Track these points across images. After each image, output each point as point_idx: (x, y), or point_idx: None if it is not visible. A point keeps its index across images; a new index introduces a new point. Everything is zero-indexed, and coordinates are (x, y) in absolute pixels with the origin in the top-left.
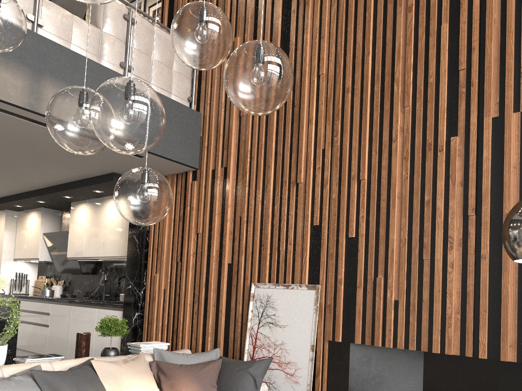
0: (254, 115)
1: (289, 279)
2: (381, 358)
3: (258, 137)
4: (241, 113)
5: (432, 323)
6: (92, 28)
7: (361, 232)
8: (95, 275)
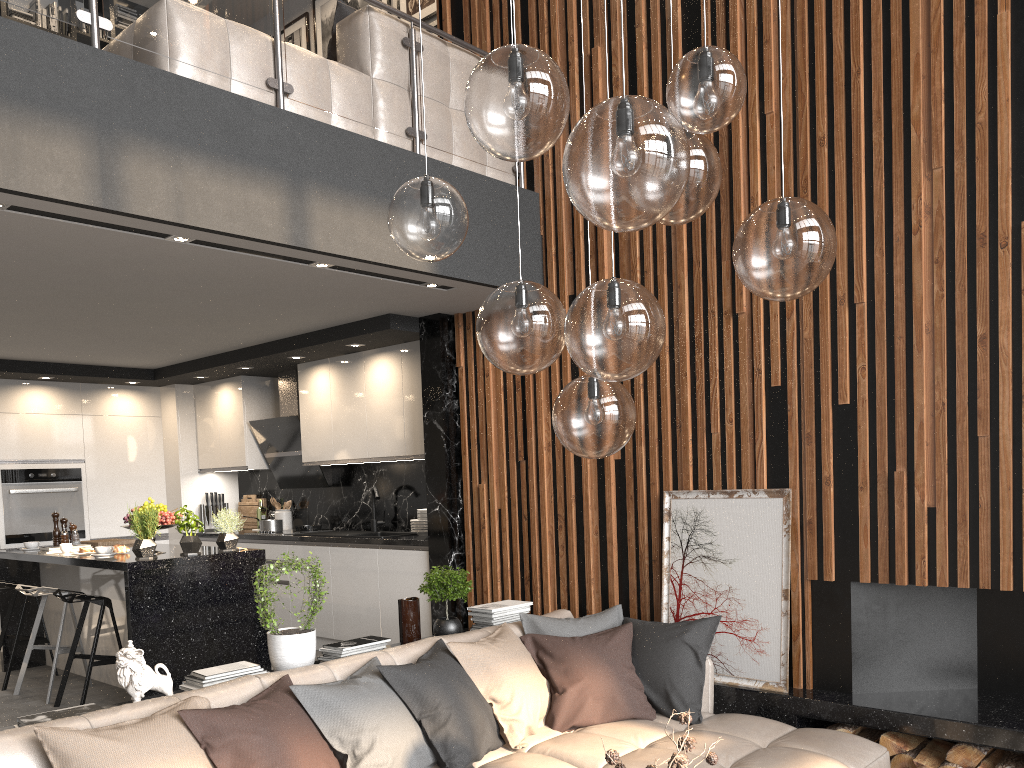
0: None
1: (732, 481)
2: (904, 602)
3: (652, 233)
4: None
5: (997, 541)
6: (359, 79)
7: (860, 395)
8: (351, 487)
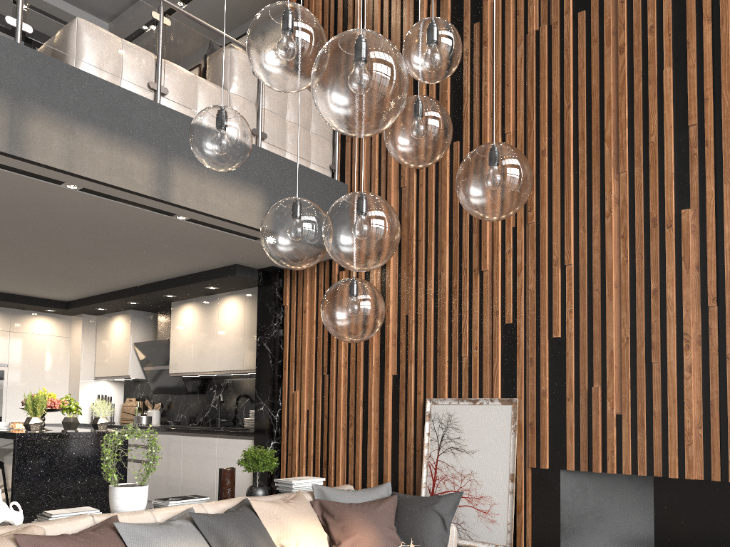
0: (419, 186)
1: (476, 392)
2: (600, 487)
3: (425, 214)
4: (401, 183)
5: (667, 441)
6: (219, 91)
7: (568, 331)
8: (204, 394)
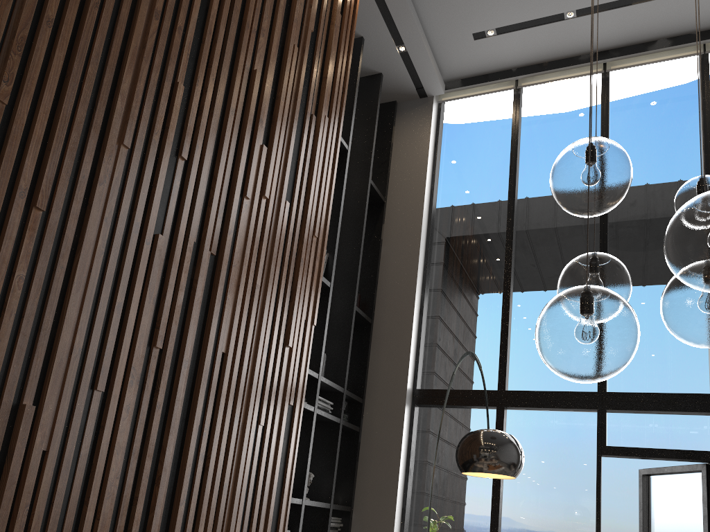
0: None
1: None
2: None
3: None
4: None
5: (84, 491)
6: None
7: (11, 306)
8: None
